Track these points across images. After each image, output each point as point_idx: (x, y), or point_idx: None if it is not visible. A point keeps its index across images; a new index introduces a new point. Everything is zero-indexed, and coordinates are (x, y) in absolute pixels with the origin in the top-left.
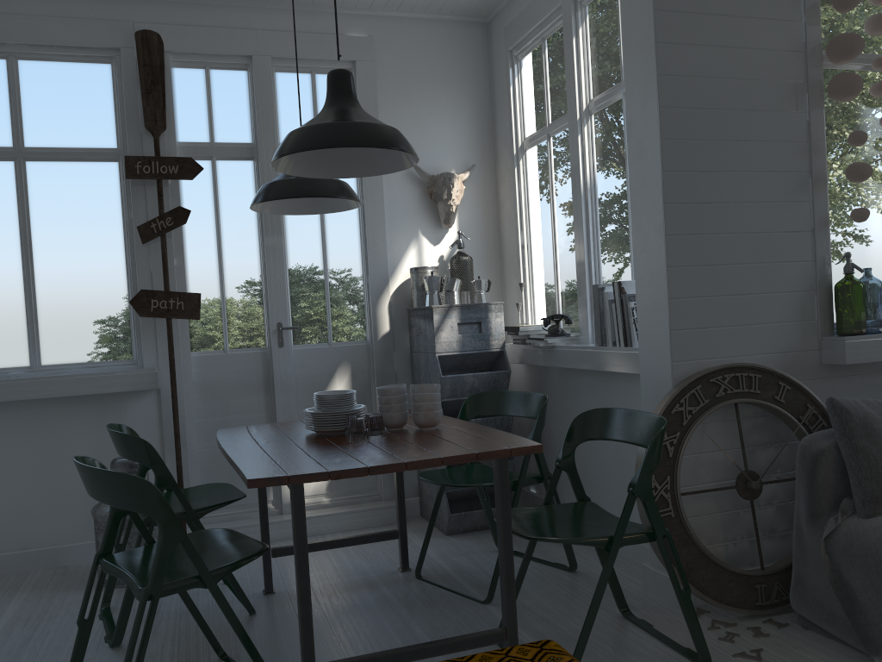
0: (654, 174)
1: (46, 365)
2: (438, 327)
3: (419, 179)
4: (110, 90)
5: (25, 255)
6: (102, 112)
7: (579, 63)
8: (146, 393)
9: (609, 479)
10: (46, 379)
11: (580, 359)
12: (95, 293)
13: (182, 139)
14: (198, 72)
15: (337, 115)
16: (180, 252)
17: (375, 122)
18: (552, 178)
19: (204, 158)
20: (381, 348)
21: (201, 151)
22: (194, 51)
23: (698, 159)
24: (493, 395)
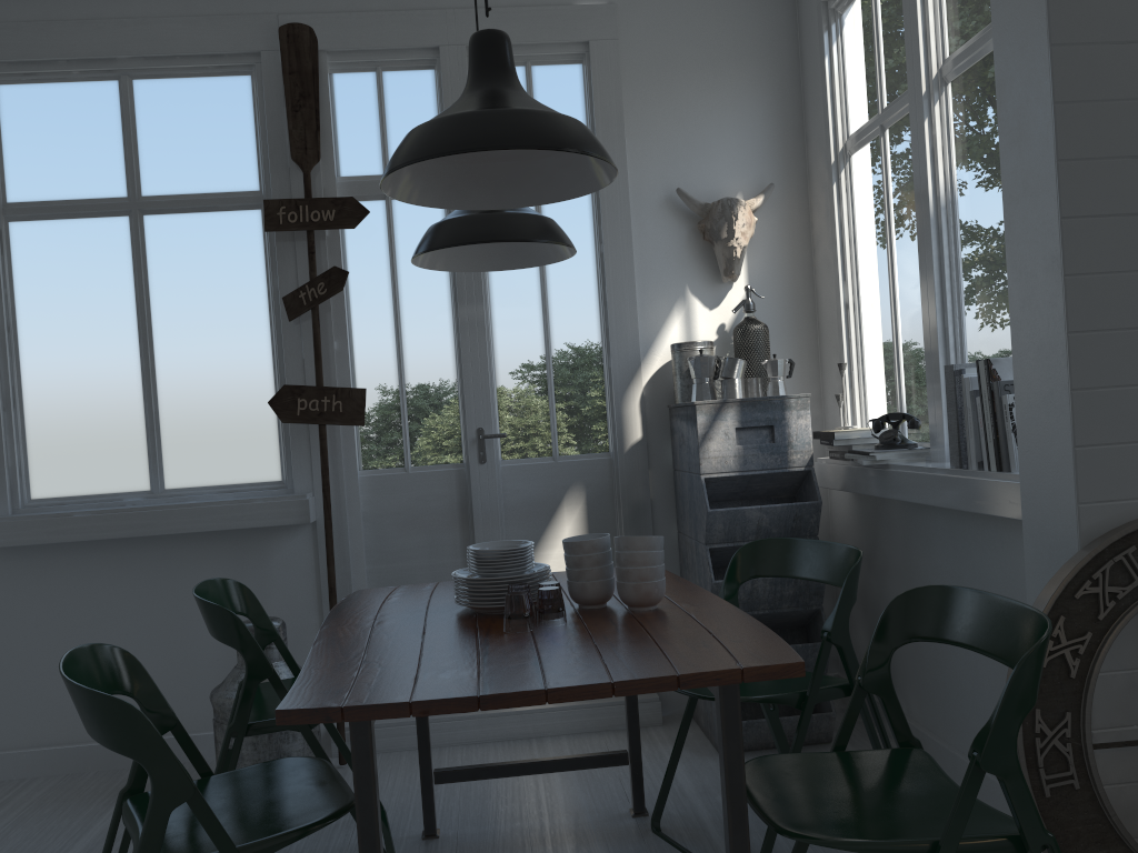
0: (1042, 168)
1: (170, 488)
2: (705, 435)
3: (686, 211)
4: (250, 111)
5: (143, 341)
6: (239, 142)
7: (925, 1)
8: (298, 528)
9: (979, 688)
10: (163, 509)
11: (926, 488)
12: (232, 391)
13: (345, 172)
14: (367, 77)
15: (473, 103)
16: (342, 330)
17: (531, 109)
18: (889, 196)
19: (375, 197)
20: (629, 464)
21: (371, 187)
22: (358, 47)
23: (1129, 136)
24: (780, 544)
